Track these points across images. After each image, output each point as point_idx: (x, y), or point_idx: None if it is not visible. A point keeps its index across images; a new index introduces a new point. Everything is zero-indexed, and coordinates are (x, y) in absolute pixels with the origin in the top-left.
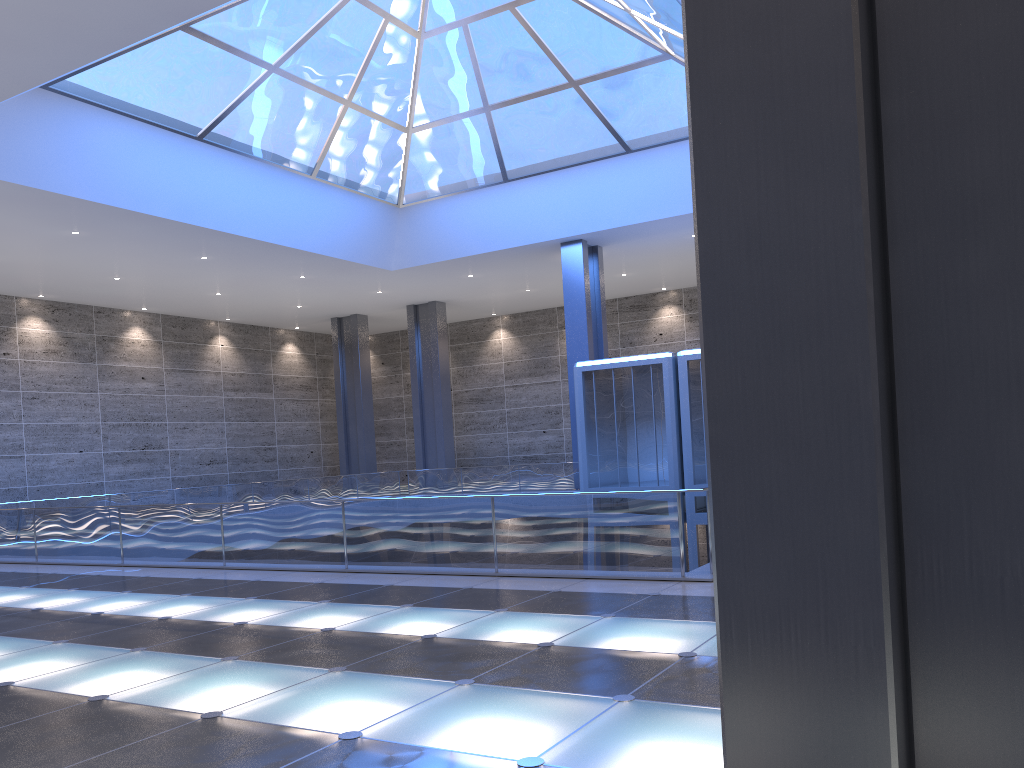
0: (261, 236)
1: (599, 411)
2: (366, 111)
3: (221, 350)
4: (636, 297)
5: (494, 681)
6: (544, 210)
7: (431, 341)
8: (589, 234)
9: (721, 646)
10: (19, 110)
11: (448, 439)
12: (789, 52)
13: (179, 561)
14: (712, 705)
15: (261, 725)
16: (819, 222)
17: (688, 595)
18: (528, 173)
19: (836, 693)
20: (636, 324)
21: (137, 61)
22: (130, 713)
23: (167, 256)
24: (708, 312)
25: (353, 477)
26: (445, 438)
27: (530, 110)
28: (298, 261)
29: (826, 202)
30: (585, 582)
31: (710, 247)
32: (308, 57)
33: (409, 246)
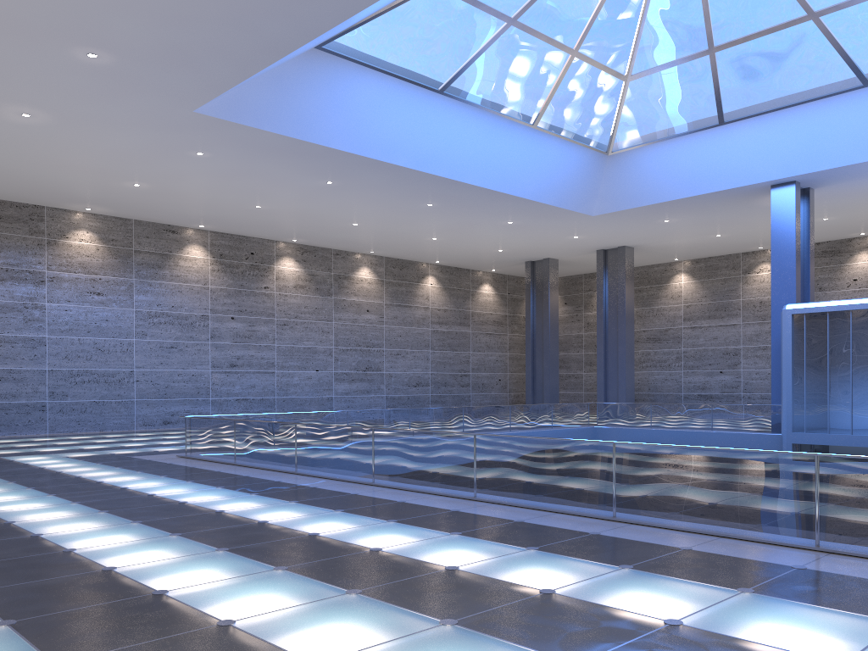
0: (483, 183)
1: (809, 355)
2: (590, 60)
3: (430, 288)
4: (829, 243)
5: None
6: (759, 152)
7: (618, 283)
8: (805, 175)
9: None
10: (296, 69)
11: (629, 375)
12: None
13: (428, 487)
14: None
15: None
16: None
17: None
18: (747, 114)
19: None
20: (827, 269)
21: (396, 19)
22: None
23: (399, 203)
24: None
25: (548, 406)
26: (626, 374)
27: (759, 48)
28: (510, 207)
29: None
30: None
31: None
32: (544, 8)
33: (613, 192)
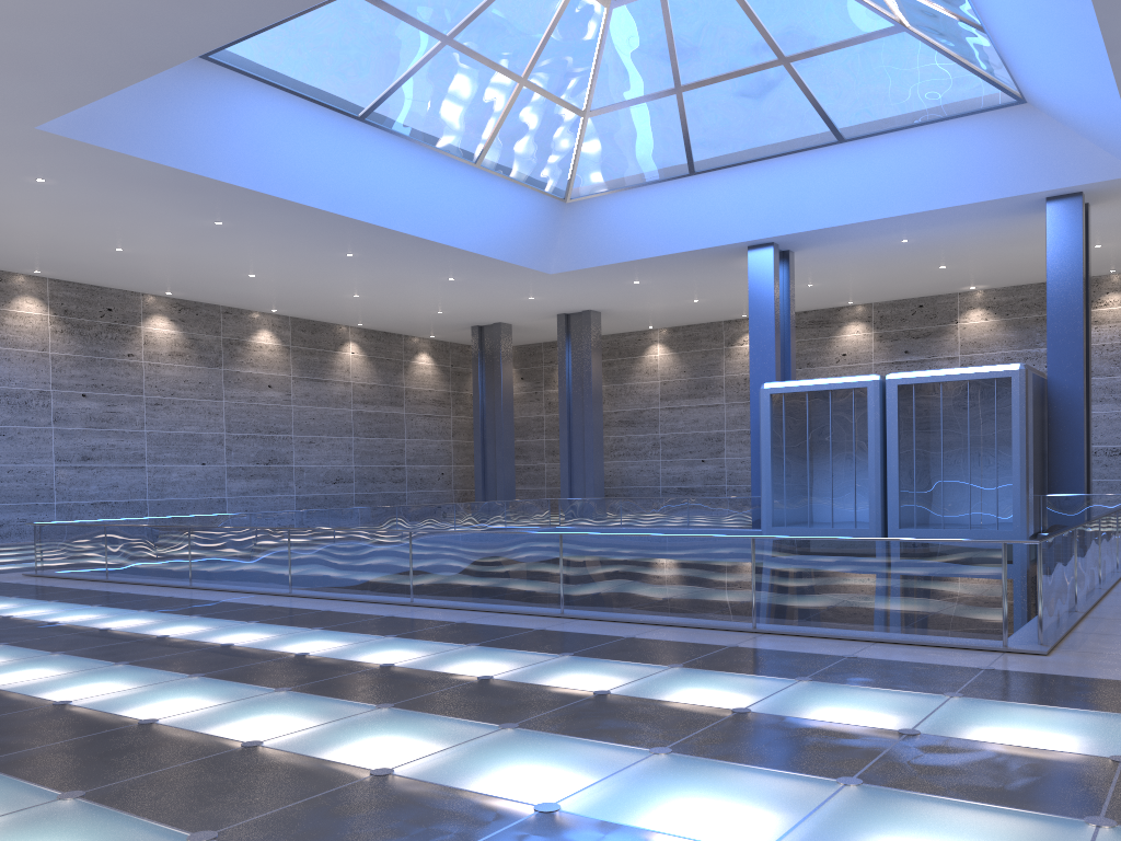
0: (416, 231)
1: (788, 440)
2: (542, 91)
3: (351, 358)
4: (817, 311)
5: (889, 782)
6: (733, 208)
7: (583, 355)
8: (783, 237)
9: None
10: (175, 82)
11: (598, 465)
12: None
13: (357, 594)
14: None
15: (625, 828)
16: None
17: (1034, 672)
18: (719, 165)
19: None
20: (815, 342)
21: (303, 29)
22: (438, 797)
23: (310, 252)
24: None
25: (501, 504)
26: (595, 464)
27: (729, 91)
28: (450, 261)
29: None
30: (878, 647)
31: None
32: (485, 27)
33: (573, 247)
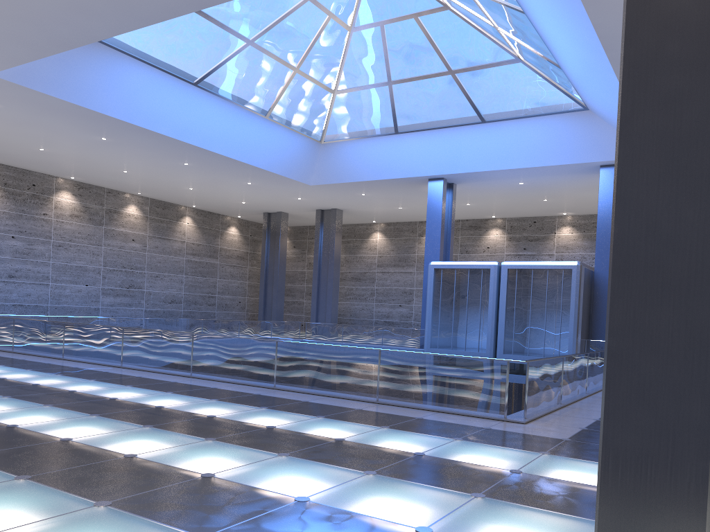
0: (227, 153)
1: (443, 296)
2: (308, 76)
3: (187, 226)
4: (474, 220)
5: (389, 474)
6: (420, 155)
7: (330, 235)
8: (449, 175)
9: (601, 472)
10: (80, 54)
11: (334, 303)
12: (687, 121)
13: (160, 368)
14: (537, 506)
15: (242, 485)
16: (694, 225)
17: (510, 431)
18: (412, 129)
19: (673, 509)
20: (472, 239)
21: (161, 29)
22: (154, 468)
23: (161, 160)
24: (615, 270)
25: (269, 323)
26: (332, 303)
27: (419, 87)
28: (248, 172)
29: (700, 214)
30: (438, 414)
31: (621, 231)
32: (274, 37)
33: (324, 170)
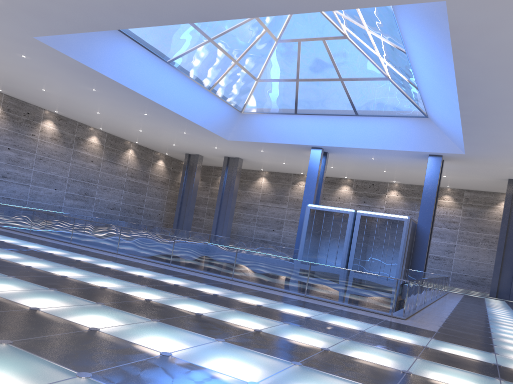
0: (177, 111)
1: (314, 228)
2: (243, 67)
3: (130, 156)
4: (331, 178)
5: (358, 341)
6: (309, 131)
7: (232, 176)
8: (326, 146)
9: None
10: (97, 32)
11: (229, 223)
12: None
13: (147, 258)
14: (454, 366)
15: (284, 338)
16: None
17: (400, 323)
18: (307, 113)
19: None
20: (329, 190)
21: None
22: (222, 323)
23: (128, 109)
24: None
25: (189, 232)
26: (228, 223)
27: (317, 86)
28: (187, 126)
29: None
30: (349, 308)
31: None
32: (227, 38)
33: (240, 131)
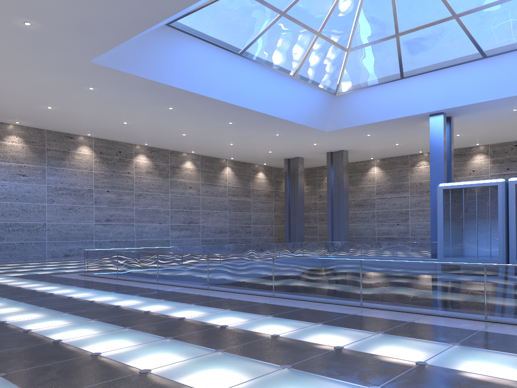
0: (263, 110)
1: (453, 213)
2: (327, 39)
3: (227, 174)
4: (459, 149)
5: None
6: (423, 95)
7: (339, 172)
8: (449, 109)
9: None
10: (154, 38)
11: (346, 225)
12: None
13: (243, 289)
14: None
15: None
16: None
17: None
18: (416, 73)
19: None
20: (458, 165)
21: (214, 9)
22: None
23: (212, 122)
24: None
25: (301, 244)
26: (344, 225)
27: (424, 34)
28: (278, 125)
29: None
30: None
31: None
32: (301, 6)
33: (338, 117)
